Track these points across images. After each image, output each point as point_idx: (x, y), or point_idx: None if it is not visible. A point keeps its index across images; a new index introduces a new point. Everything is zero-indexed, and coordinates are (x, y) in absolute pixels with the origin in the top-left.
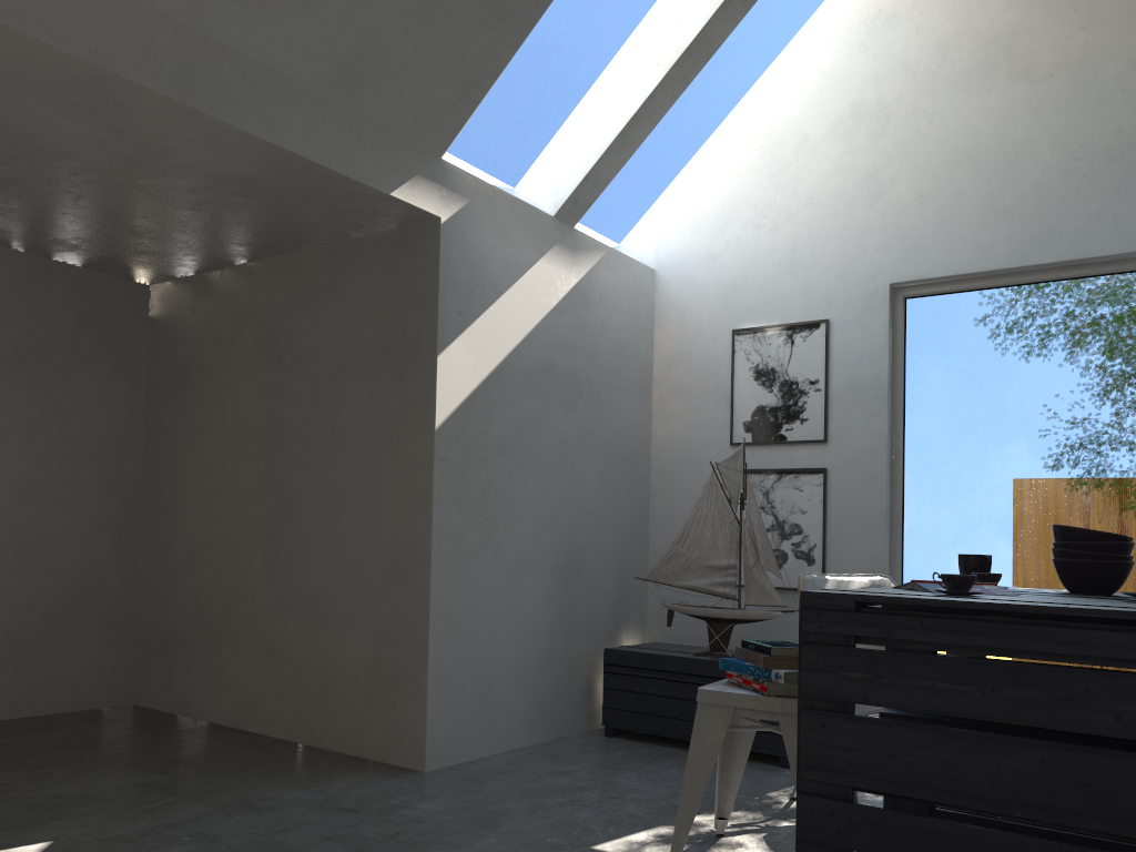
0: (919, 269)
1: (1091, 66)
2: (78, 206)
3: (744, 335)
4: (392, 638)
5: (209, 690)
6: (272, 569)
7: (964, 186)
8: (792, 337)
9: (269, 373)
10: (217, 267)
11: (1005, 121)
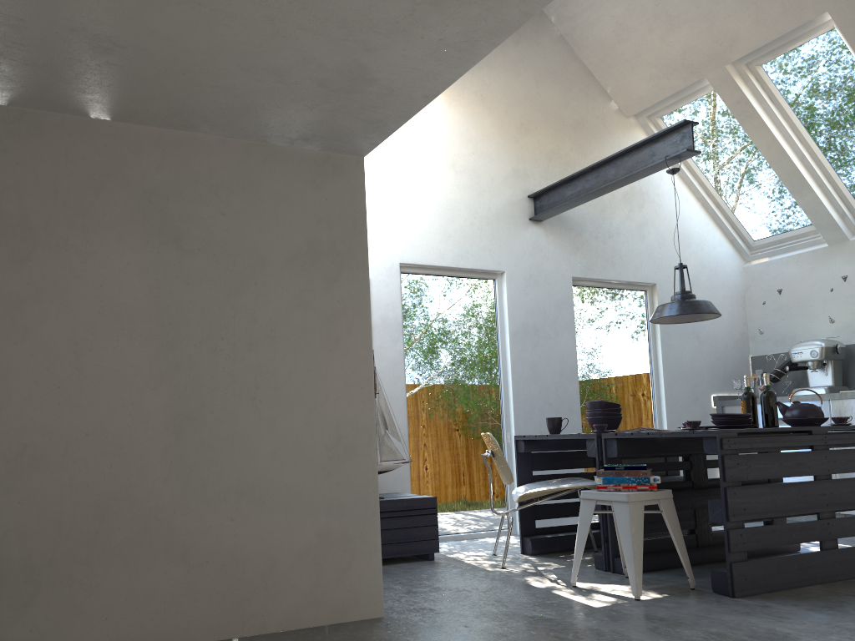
0: (413, 257)
1: (477, 173)
2: (156, 6)
3: None
4: (341, 509)
5: (73, 622)
6: (178, 463)
7: (431, 217)
8: None
9: (157, 250)
10: (62, 112)
11: (446, 188)
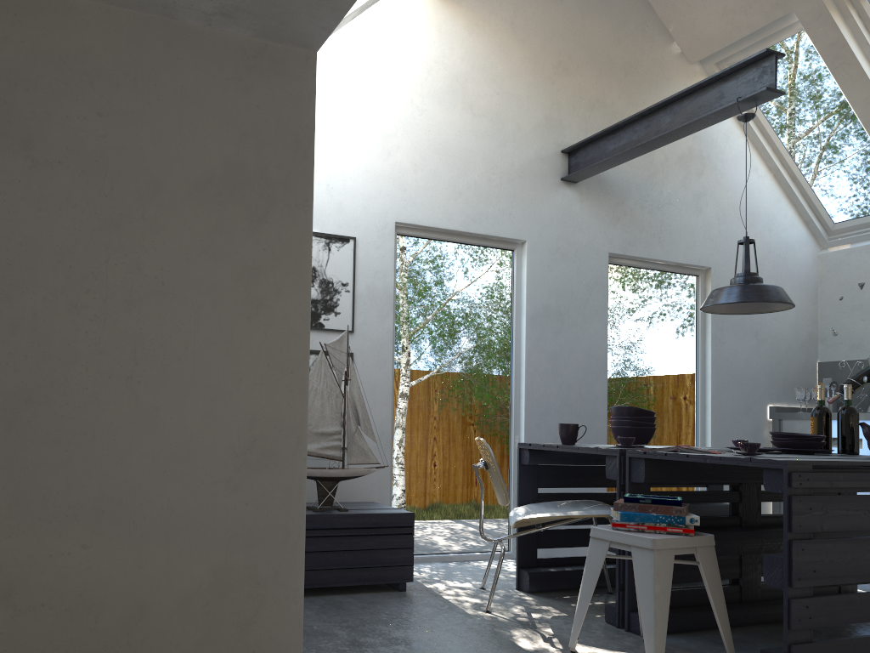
0: (413, 216)
1: (500, 119)
2: None
3: None
4: (250, 539)
5: None
6: (8, 463)
7: (439, 168)
8: (330, 245)
9: None
10: None
11: (461, 134)
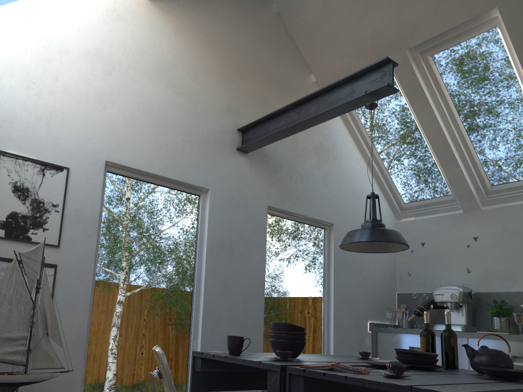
0: (121, 158)
1: (195, 98)
2: None
3: (9, 158)
4: None
5: None
6: None
7: (145, 125)
8: (44, 171)
9: None
10: None
11: (164, 103)
